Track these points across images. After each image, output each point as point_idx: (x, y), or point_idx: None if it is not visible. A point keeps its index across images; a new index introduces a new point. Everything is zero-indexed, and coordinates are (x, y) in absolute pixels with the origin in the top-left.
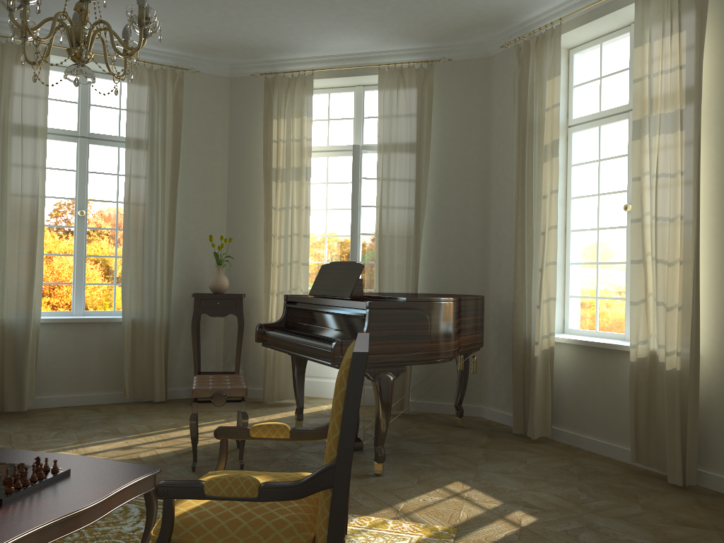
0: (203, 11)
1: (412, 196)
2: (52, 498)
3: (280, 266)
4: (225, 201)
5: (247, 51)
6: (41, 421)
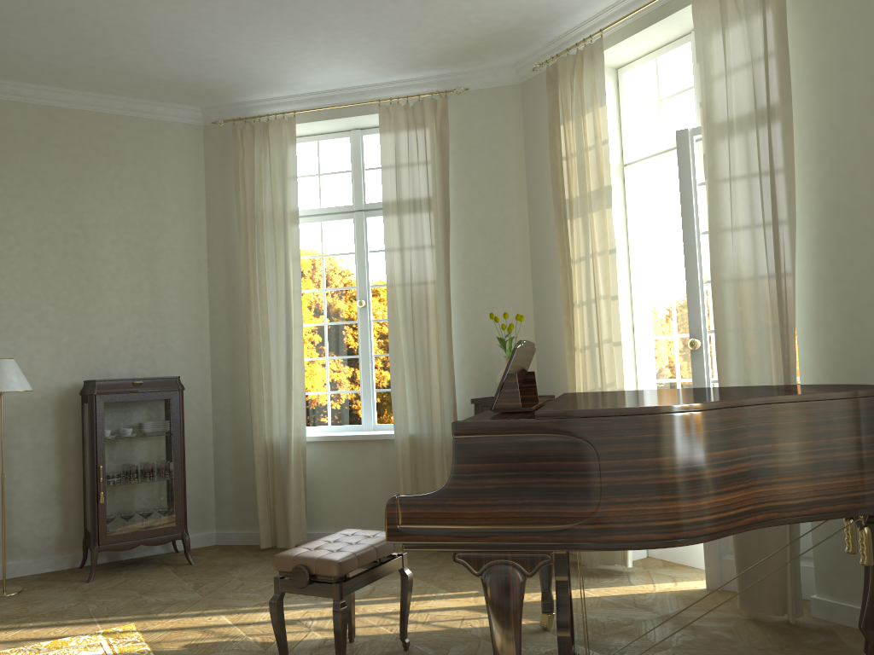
0: (392, 4)
1: (767, 197)
2: None
3: (584, 349)
4: (527, 260)
5: (509, 38)
6: None
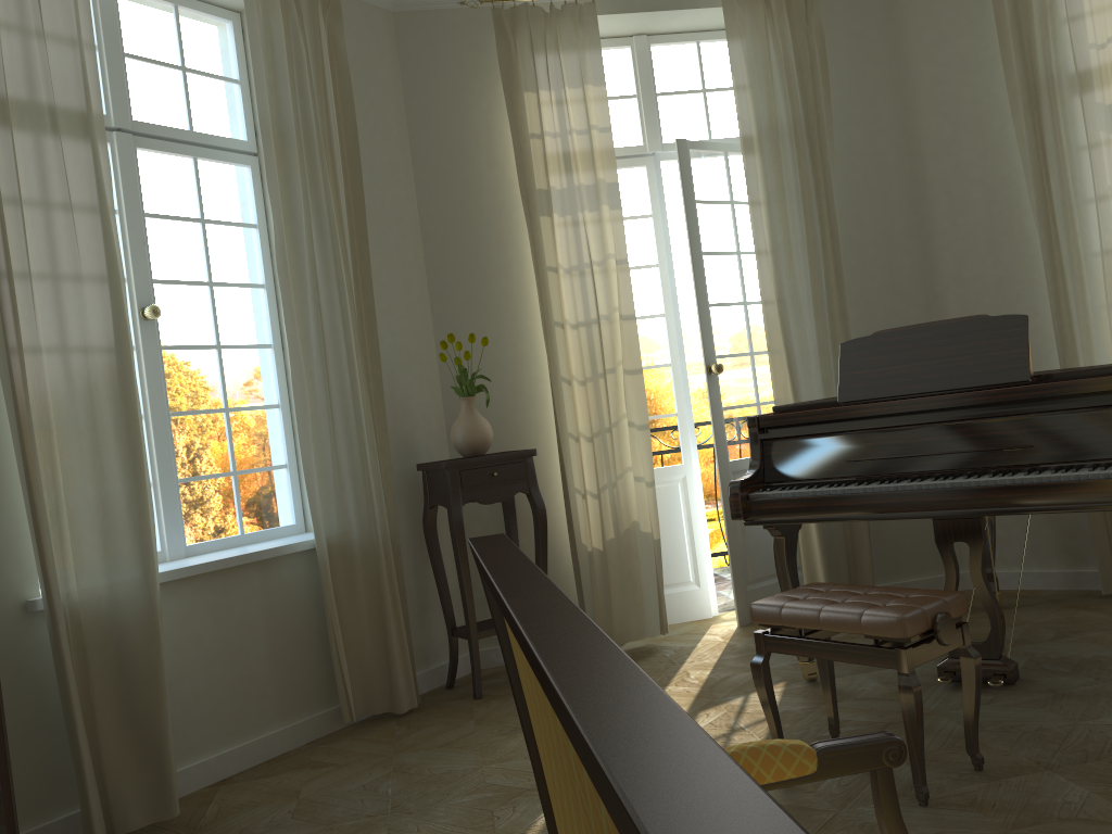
0: None
1: (816, 222)
2: None
3: (585, 382)
4: (422, 268)
5: None
6: (262, 825)
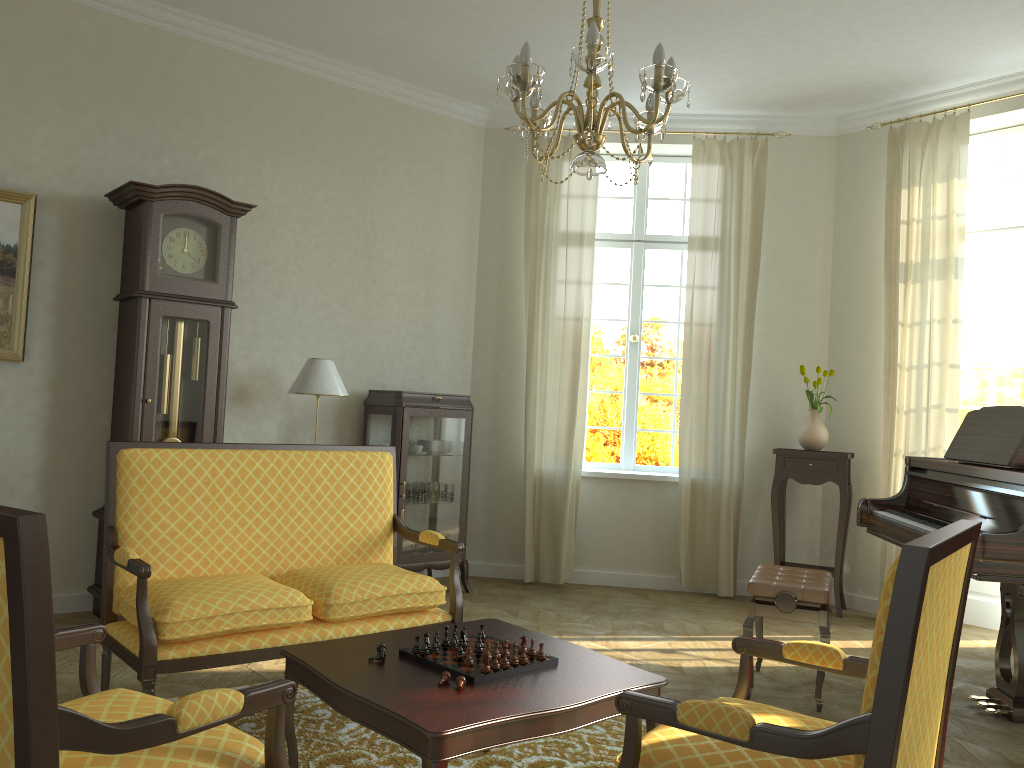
0: (788, 50)
1: None
2: (527, 689)
3: (909, 412)
4: (826, 315)
5: (859, 94)
6: (576, 599)
